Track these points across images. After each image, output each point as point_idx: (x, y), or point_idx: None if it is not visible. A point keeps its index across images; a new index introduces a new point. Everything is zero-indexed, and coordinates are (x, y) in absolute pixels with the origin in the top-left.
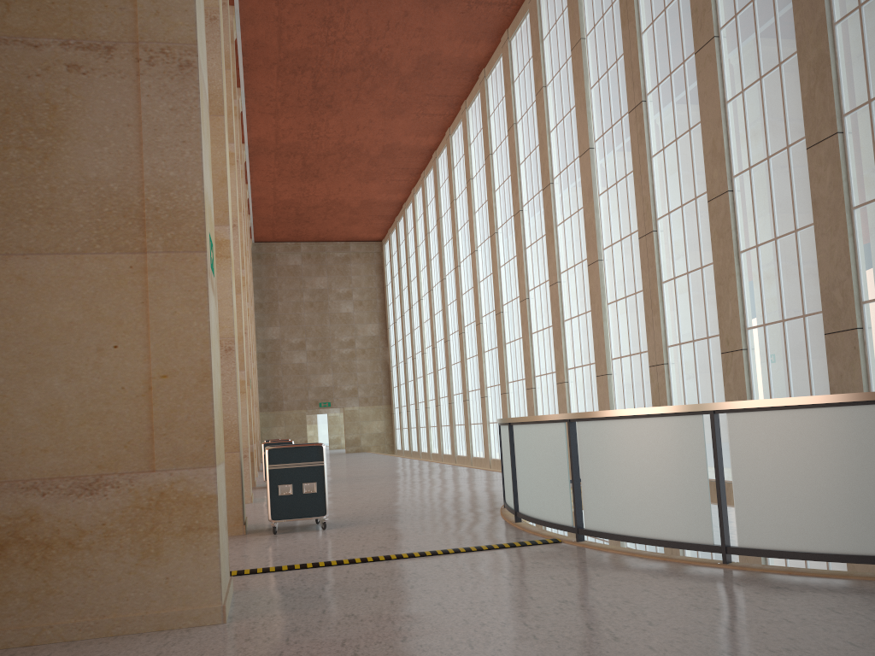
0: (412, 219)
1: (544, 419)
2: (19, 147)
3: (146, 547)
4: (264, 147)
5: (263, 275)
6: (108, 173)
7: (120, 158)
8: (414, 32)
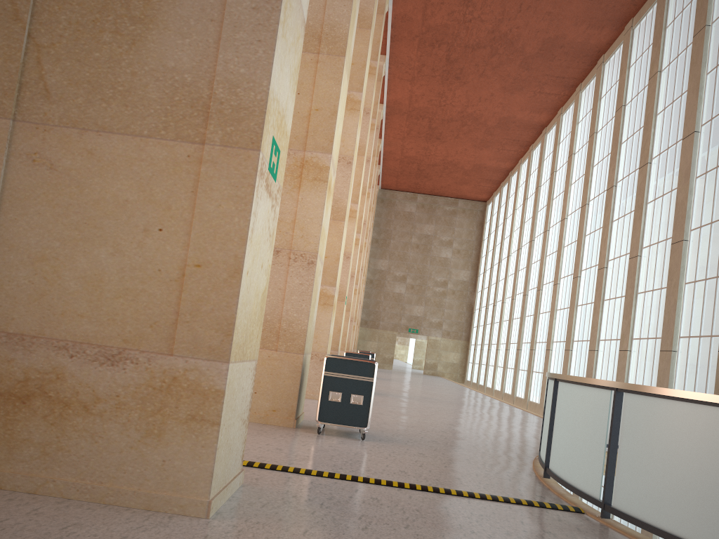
0: (515, 185)
1: (590, 383)
2: (112, 31)
3: (151, 426)
4: (399, 108)
5: (383, 216)
6: (184, 64)
7: (199, 51)
8: (543, 15)
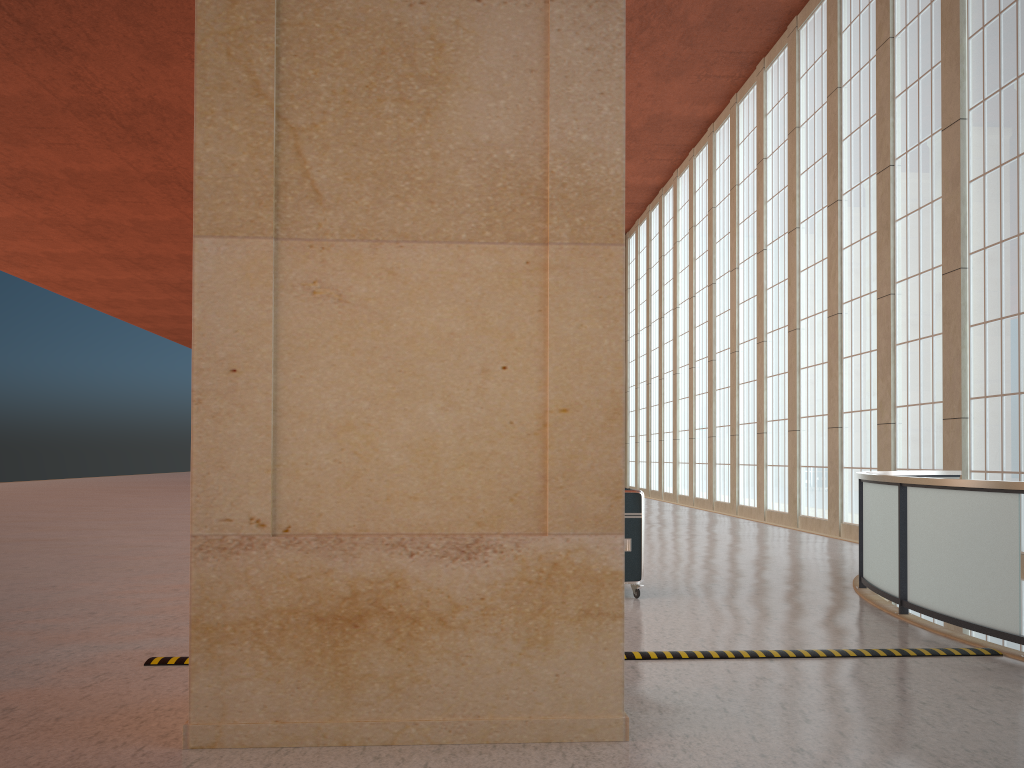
0: (671, 208)
1: (980, 486)
2: (395, 99)
3: (532, 632)
4: None
5: None
6: (503, 136)
7: (519, 115)
8: None
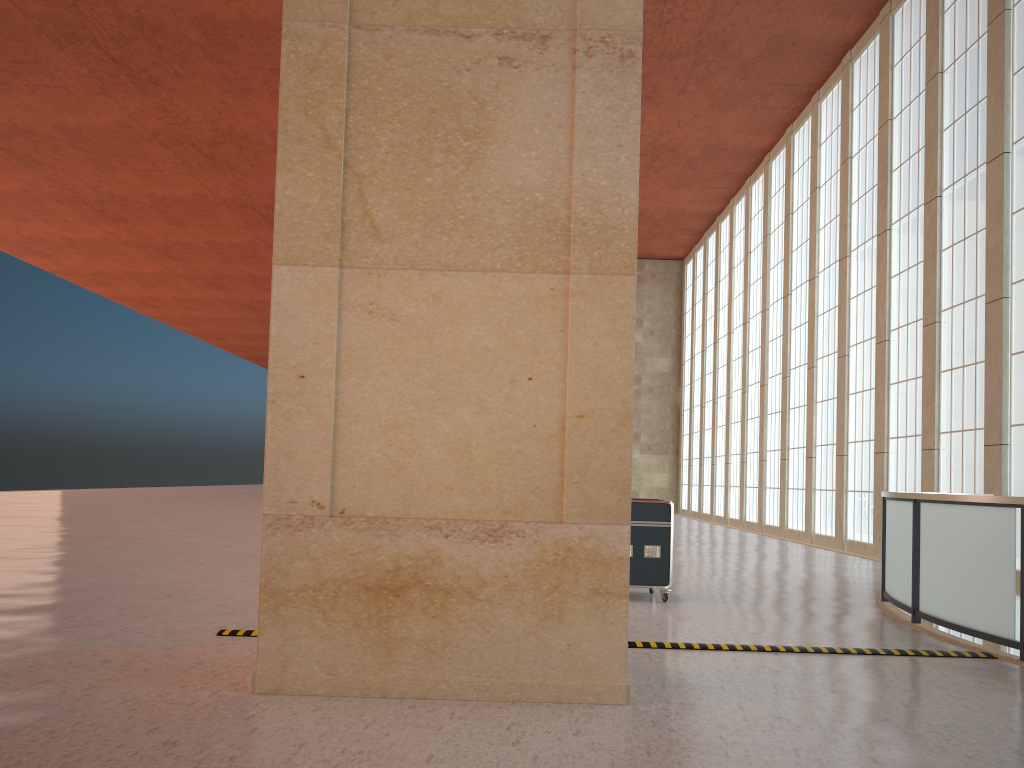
0: (727, 234)
1: (981, 501)
2: (443, 150)
3: (548, 607)
4: None
5: None
6: (534, 182)
7: (548, 164)
8: (768, 6)
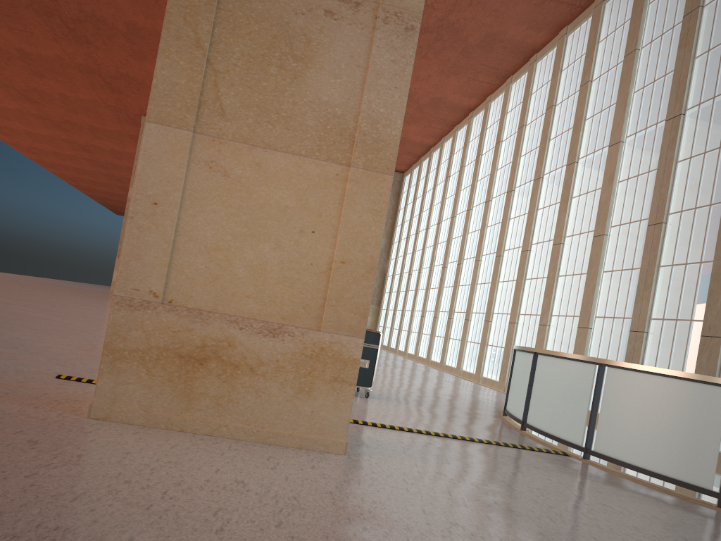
0: (436, 161)
1: (576, 358)
2: (278, 66)
3: (303, 385)
4: None
5: None
6: (335, 100)
7: (347, 90)
8: (490, 11)
